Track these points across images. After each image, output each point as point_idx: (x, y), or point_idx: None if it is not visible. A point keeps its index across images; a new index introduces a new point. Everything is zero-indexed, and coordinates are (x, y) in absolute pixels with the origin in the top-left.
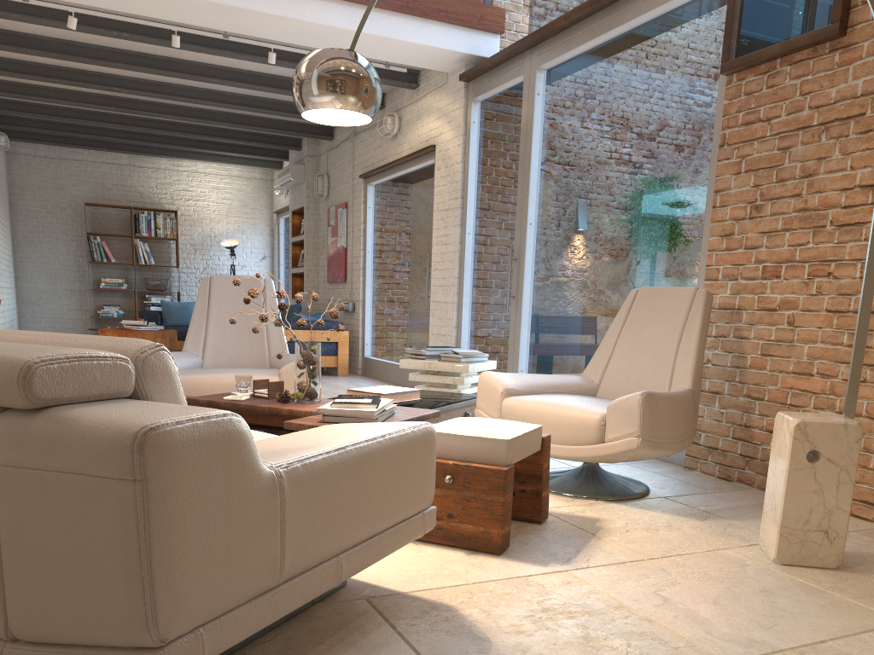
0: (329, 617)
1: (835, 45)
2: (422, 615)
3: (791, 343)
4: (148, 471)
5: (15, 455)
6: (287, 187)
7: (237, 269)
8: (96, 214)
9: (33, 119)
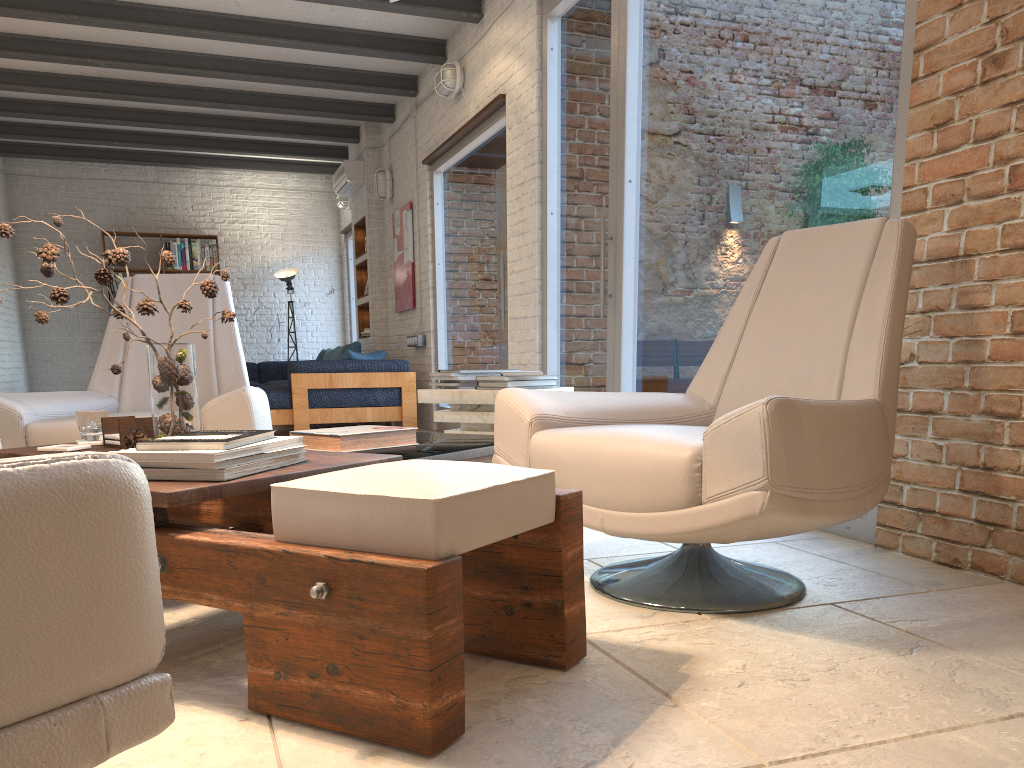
0: None
1: None
2: None
3: None
4: None
5: None
6: (346, 193)
7: (298, 307)
8: (118, 246)
9: (21, 124)
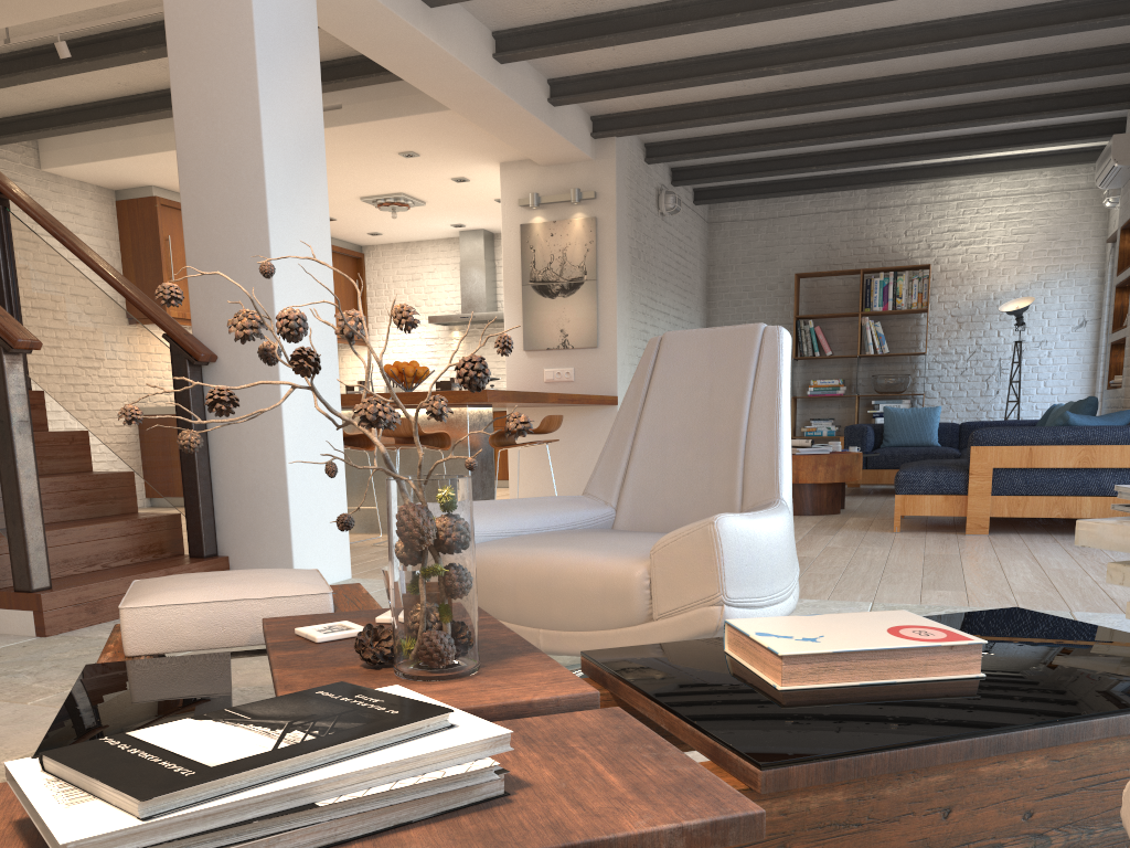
0: None
1: None
2: None
3: None
4: None
5: None
6: (1112, 183)
7: (1030, 347)
8: (814, 289)
9: (718, 165)
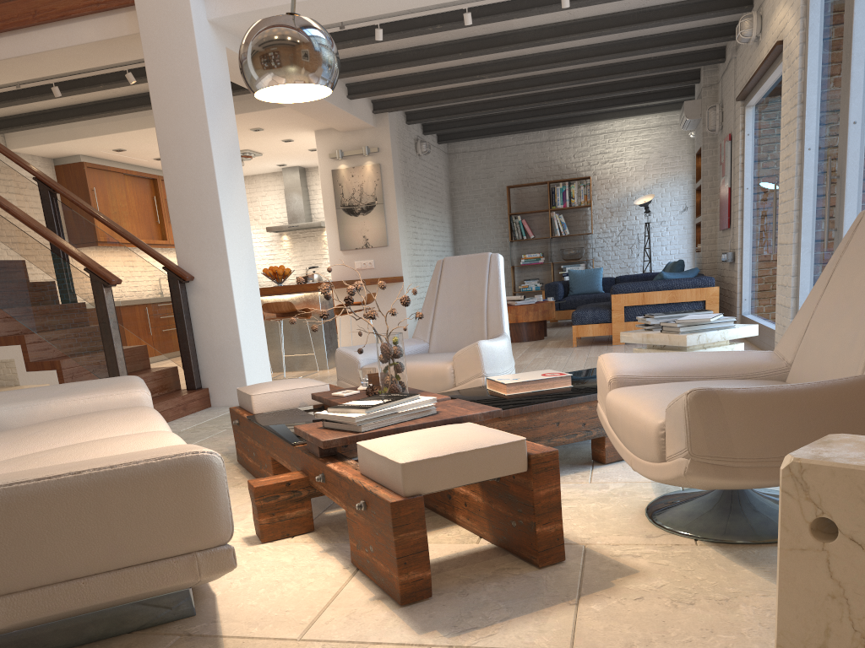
0: None
1: None
2: None
3: None
4: None
5: None
6: (688, 127)
7: (655, 226)
8: (519, 194)
9: (452, 121)
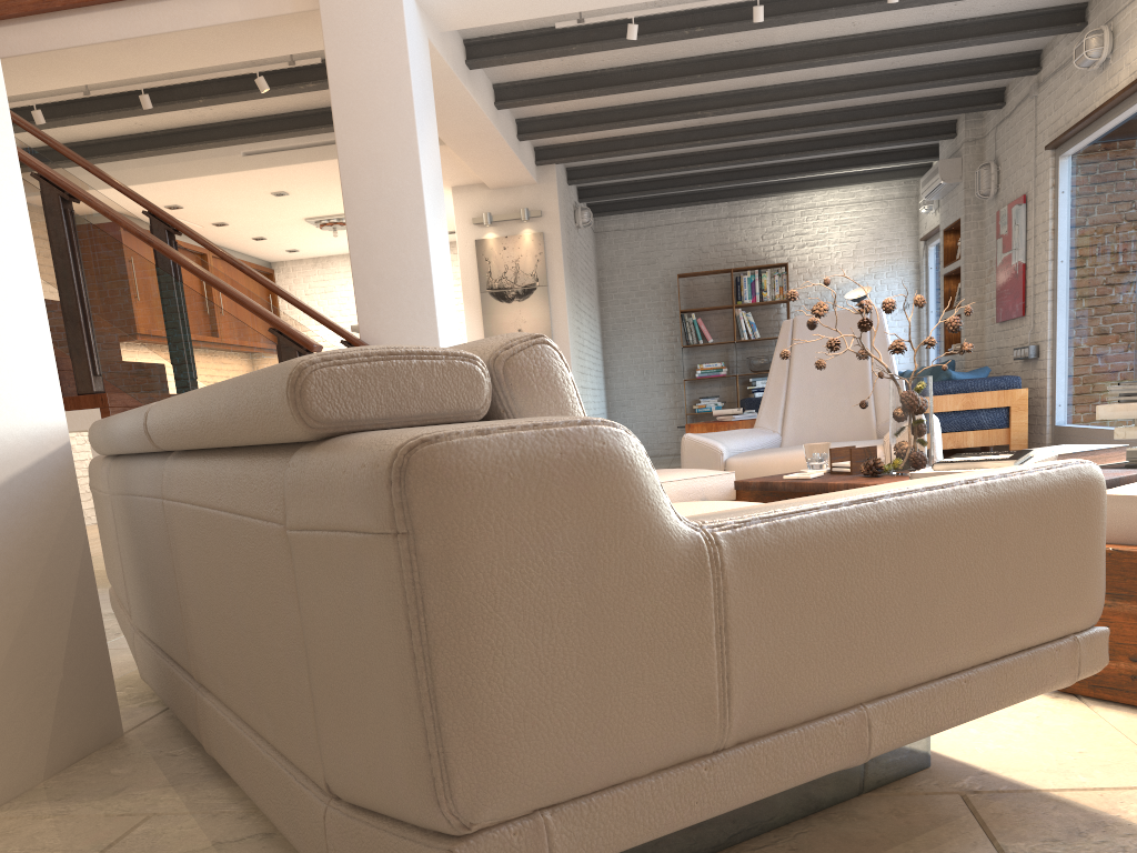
0: (881, 819)
1: None
2: (1068, 837)
3: None
4: (415, 517)
5: (295, 512)
6: (935, 196)
7: None
8: (690, 287)
9: (618, 184)
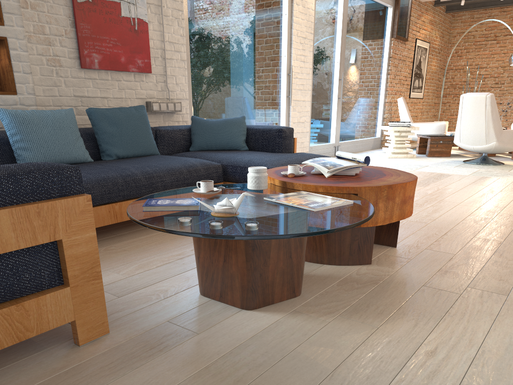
0: None
1: (404, 43)
2: None
3: (396, 110)
4: None
5: None
6: None
7: None
8: None
9: None
